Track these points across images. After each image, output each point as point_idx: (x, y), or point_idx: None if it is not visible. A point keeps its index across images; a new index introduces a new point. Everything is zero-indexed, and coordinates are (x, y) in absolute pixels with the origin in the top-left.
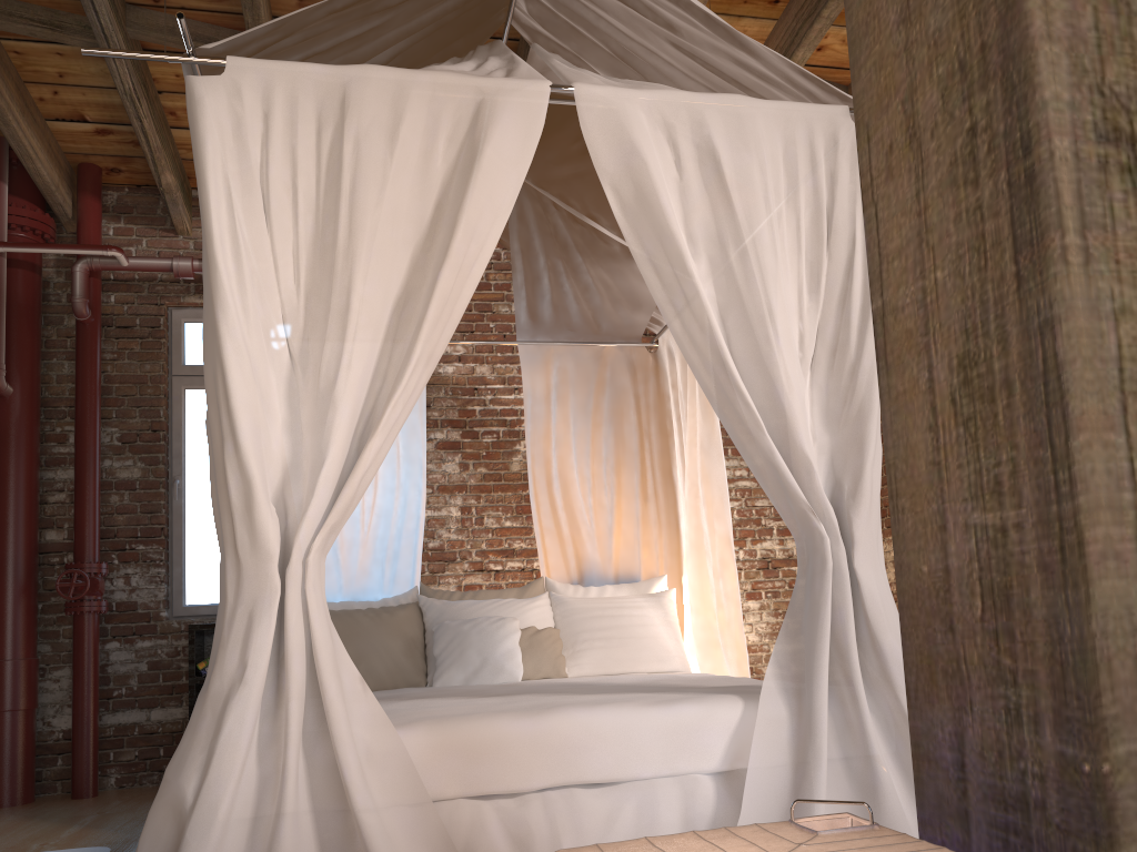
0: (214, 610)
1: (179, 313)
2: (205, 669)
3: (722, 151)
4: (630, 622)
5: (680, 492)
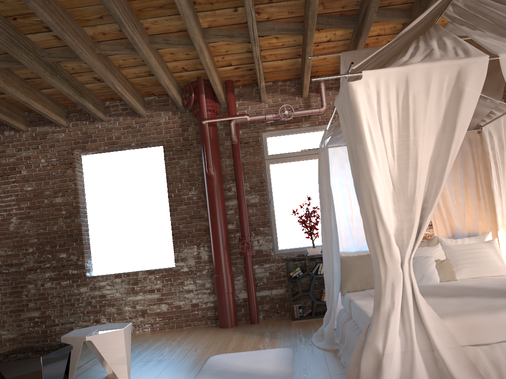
0: (289, 251)
1: (264, 134)
2: (293, 275)
3: None
4: (480, 255)
5: (495, 195)
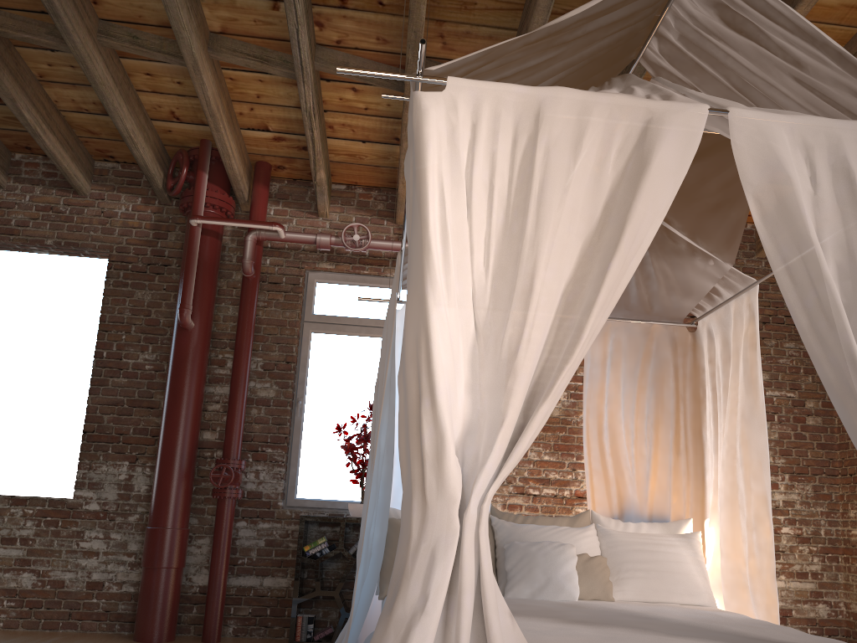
0: (317, 504)
1: (313, 275)
2: (309, 551)
3: (856, 170)
4: (665, 558)
5: (708, 449)
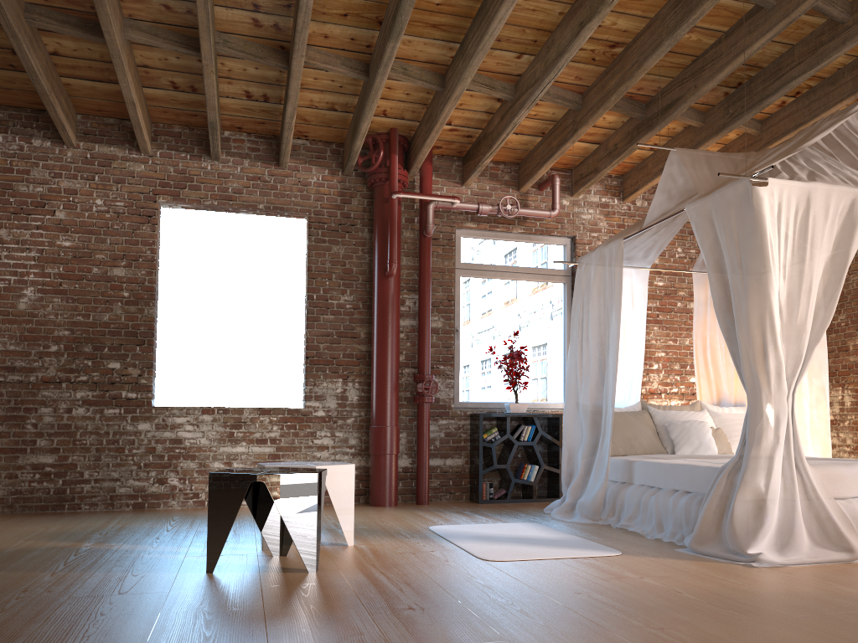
0: (475, 405)
1: (459, 231)
2: (487, 438)
3: None
4: None
5: None
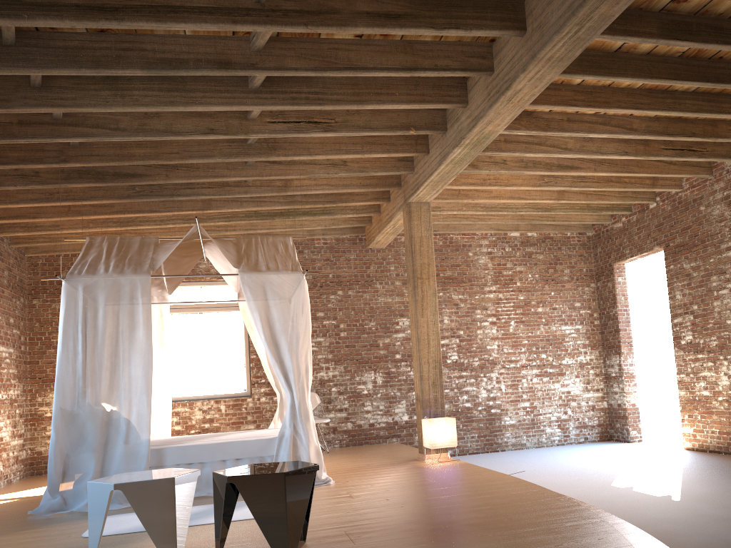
0: None
1: None
2: None
3: None
4: None
5: None
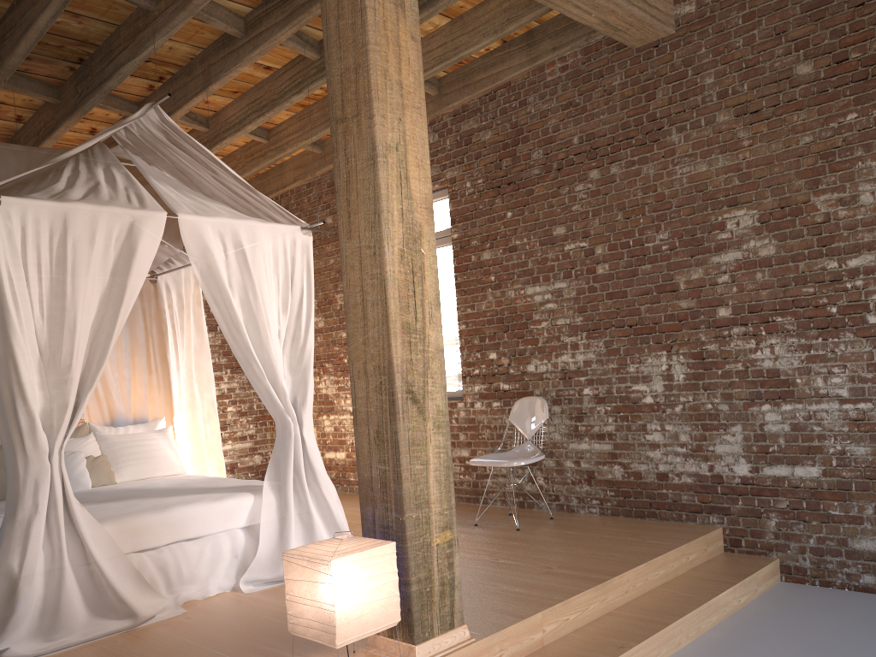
0: None
1: None
2: None
3: (246, 248)
4: (150, 448)
5: (172, 368)
